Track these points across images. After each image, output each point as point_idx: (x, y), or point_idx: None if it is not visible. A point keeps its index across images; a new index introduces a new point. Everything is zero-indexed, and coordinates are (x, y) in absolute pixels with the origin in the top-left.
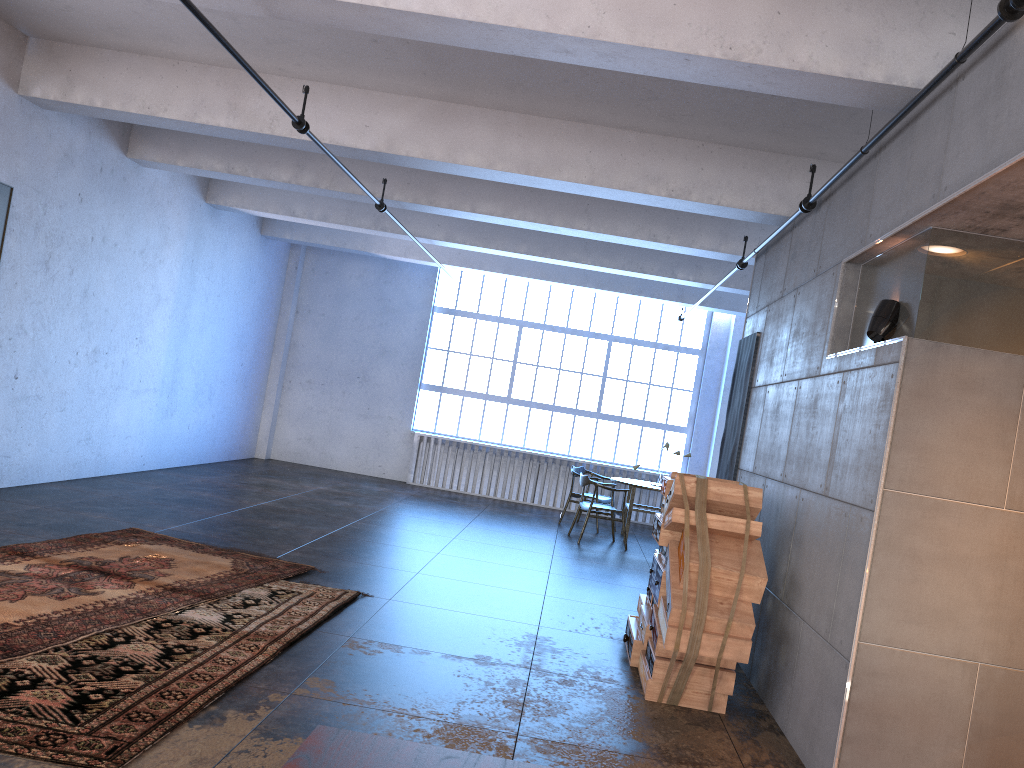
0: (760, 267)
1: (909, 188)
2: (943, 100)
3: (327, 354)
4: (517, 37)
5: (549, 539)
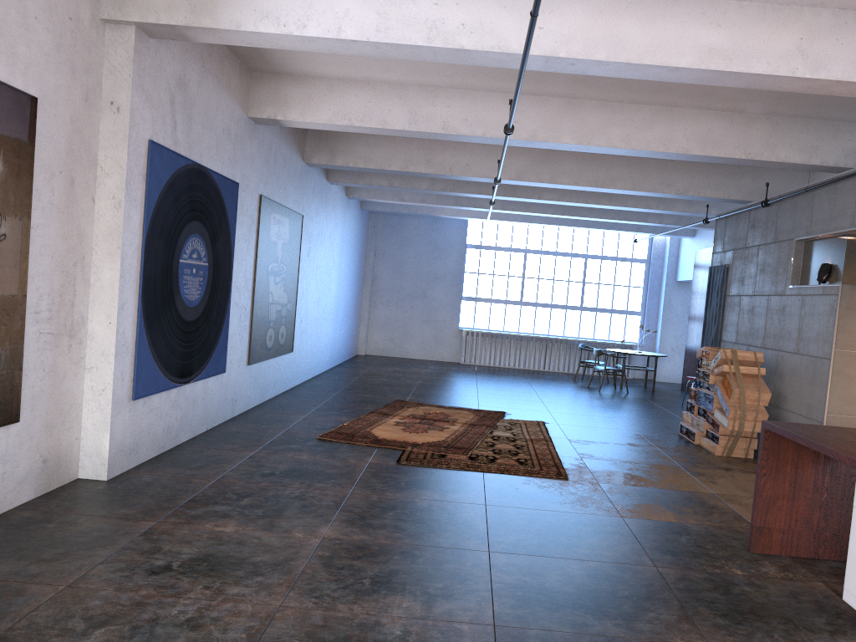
0: (721, 225)
1: (835, 215)
2: (852, 180)
3: (398, 282)
4: (647, 152)
5: (582, 390)
